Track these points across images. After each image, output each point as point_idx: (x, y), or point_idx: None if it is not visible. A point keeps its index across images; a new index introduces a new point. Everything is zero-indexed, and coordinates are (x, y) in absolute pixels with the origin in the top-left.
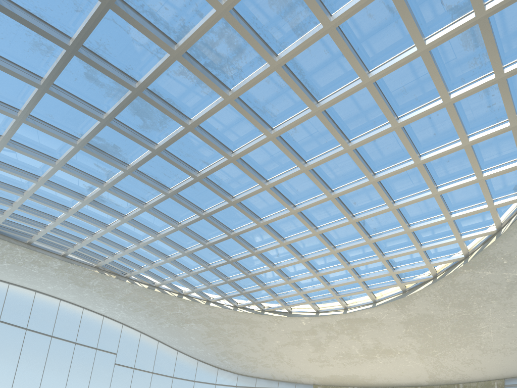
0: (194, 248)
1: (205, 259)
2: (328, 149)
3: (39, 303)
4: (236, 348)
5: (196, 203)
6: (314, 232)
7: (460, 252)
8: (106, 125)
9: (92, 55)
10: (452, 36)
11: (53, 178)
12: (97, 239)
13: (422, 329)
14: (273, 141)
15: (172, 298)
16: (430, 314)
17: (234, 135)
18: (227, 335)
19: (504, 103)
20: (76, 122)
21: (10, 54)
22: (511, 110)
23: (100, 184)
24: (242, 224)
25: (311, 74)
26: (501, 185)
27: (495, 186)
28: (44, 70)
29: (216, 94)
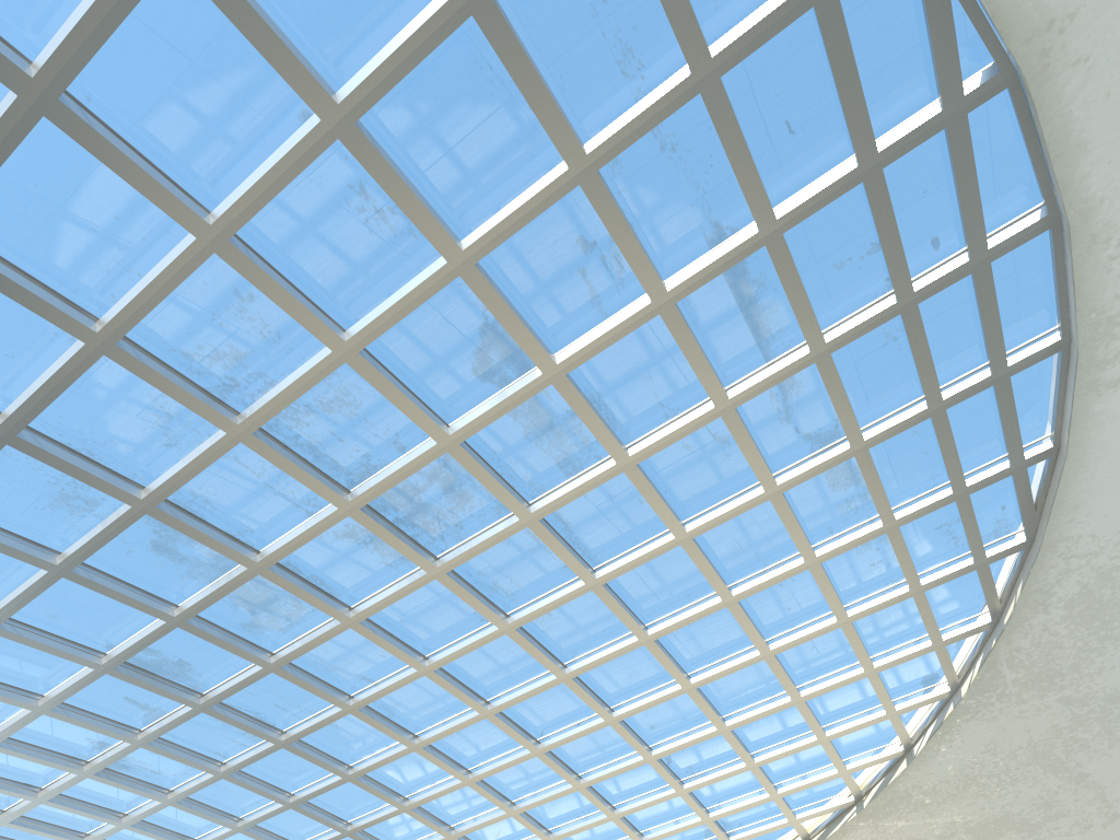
0: None
1: None
2: (606, 641)
3: None
4: None
5: (334, 754)
6: (577, 784)
7: (844, 793)
8: (177, 626)
9: (179, 512)
10: (816, 472)
11: (18, 731)
12: None
13: None
14: (511, 635)
15: None
16: None
17: (431, 629)
18: None
19: (899, 560)
20: (107, 623)
21: (1, 515)
22: (910, 568)
23: (130, 734)
24: (428, 784)
25: (585, 528)
26: (901, 678)
27: (891, 680)
28: (66, 539)
29: (409, 564)
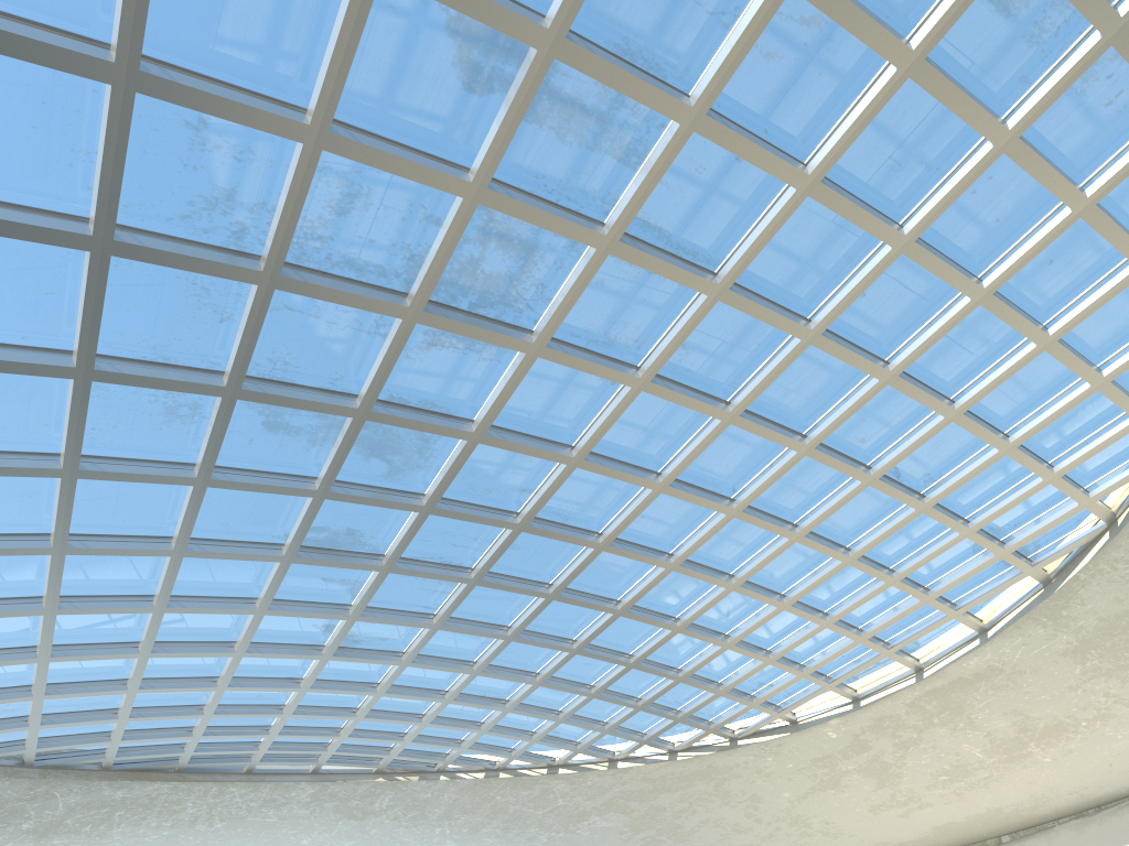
0: (552, 666)
1: (580, 678)
2: (767, 356)
3: None
4: (701, 839)
5: (530, 576)
6: (793, 535)
7: None
8: (324, 498)
9: (267, 385)
10: (966, 3)
11: (258, 634)
12: (366, 718)
13: (1123, 649)
14: (648, 390)
15: (538, 780)
16: None
17: (564, 414)
18: (673, 818)
19: None
20: (271, 516)
21: (133, 448)
22: None
23: (342, 612)
24: (634, 580)
25: (684, 225)
26: None
27: None
28: (194, 449)
29: (508, 351)
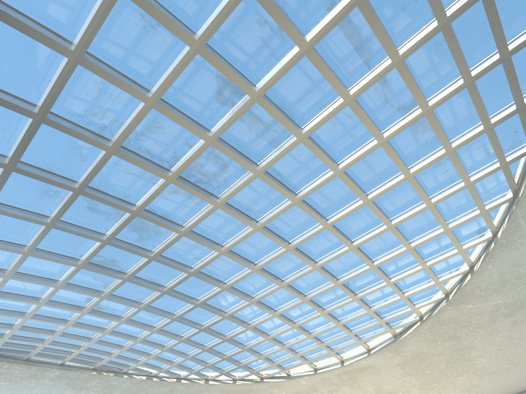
0: (190, 334)
1: (200, 342)
2: (308, 228)
3: None
4: None
5: (189, 294)
6: (304, 299)
7: (440, 293)
8: (106, 244)
9: (95, 191)
10: (405, 127)
11: (53, 296)
12: (95, 343)
13: (418, 366)
14: (260, 231)
15: (171, 383)
16: (423, 352)
17: (222, 232)
18: None
19: (457, 169)
20: (77, 246)
21: (20, 203)
22: (463, 173)
23: (99, 294)
24: (234, 304)
25: (288, 173)
26: (465, 231)
27: (460, 233)
28: (50, 210)
29: (205, 202)
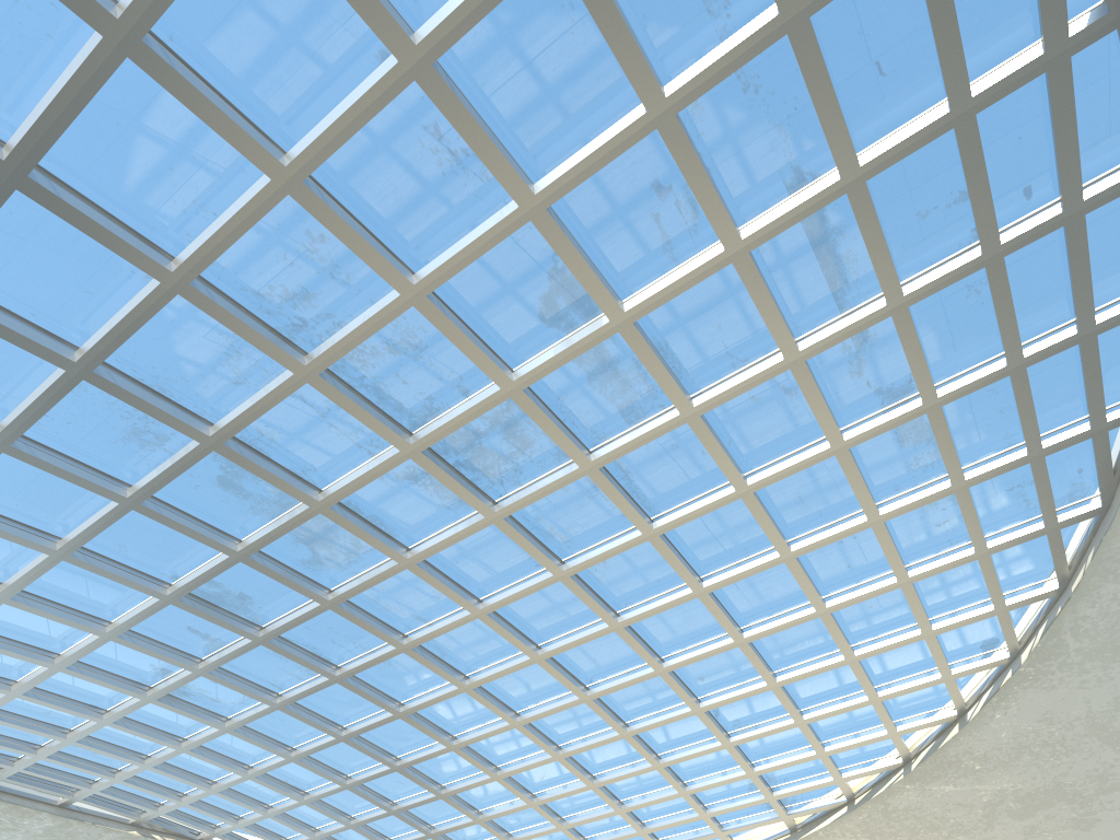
0: (368, 774)
1: (386, 793)
2: (660, 591)
3: None
4: None
5: (386, 691)
6: (623, 732)
7: (893, 754)
8: (239, 560)
9: (245, 449)
10: (886, 429)
11: (87, 655)
12: (154, 768)
13: None
14: (565, 582)
15: None
16: None
17: (486, 573)
18: None
19: (966, 521)
20: (173, 555)
21: (75, 447)
22: (977, 531)
23: (192, 663)
24: (476, 724)
25: (645, 478)
26: (959, 642)
27: (949, 644)
28: (136, 472)
29: (467, 508)
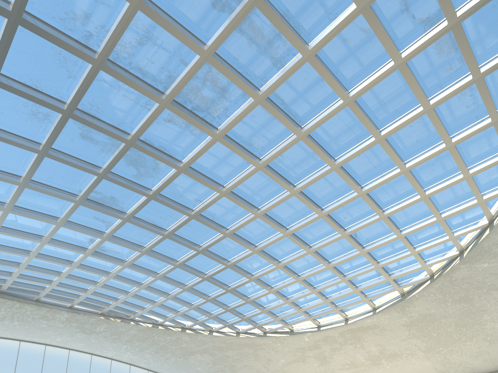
0: (193, 283)
1: (204, 291)
2: (315, 170)
3: (49, 356)
4: None
5: (192, 240)
6: (308, 250)
7: (454, 249)
8: (103, 178)
9: (86, 115)
10: (426, 45)
11: (56, 235)
12: (101, 287)
13: (425, 328)
14: (262, 170)
15: (176, 333)
16: (432, 313)
17: (223, 171)
18: (232, 361)
19: (484, 101)
20: (74, 180)
21: (10, 126)
22: (491, 106)
23: (100, 234)
24: (238, 253)
25: (293, 102)
26: (487, 179)
27: (481, 181)
28: (42, 136)
29: (204, 134)
